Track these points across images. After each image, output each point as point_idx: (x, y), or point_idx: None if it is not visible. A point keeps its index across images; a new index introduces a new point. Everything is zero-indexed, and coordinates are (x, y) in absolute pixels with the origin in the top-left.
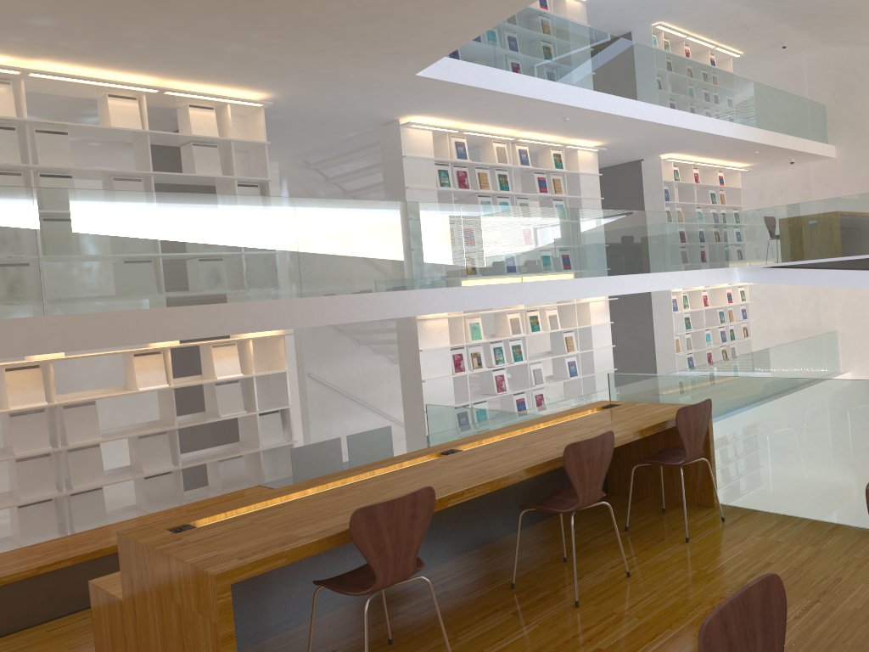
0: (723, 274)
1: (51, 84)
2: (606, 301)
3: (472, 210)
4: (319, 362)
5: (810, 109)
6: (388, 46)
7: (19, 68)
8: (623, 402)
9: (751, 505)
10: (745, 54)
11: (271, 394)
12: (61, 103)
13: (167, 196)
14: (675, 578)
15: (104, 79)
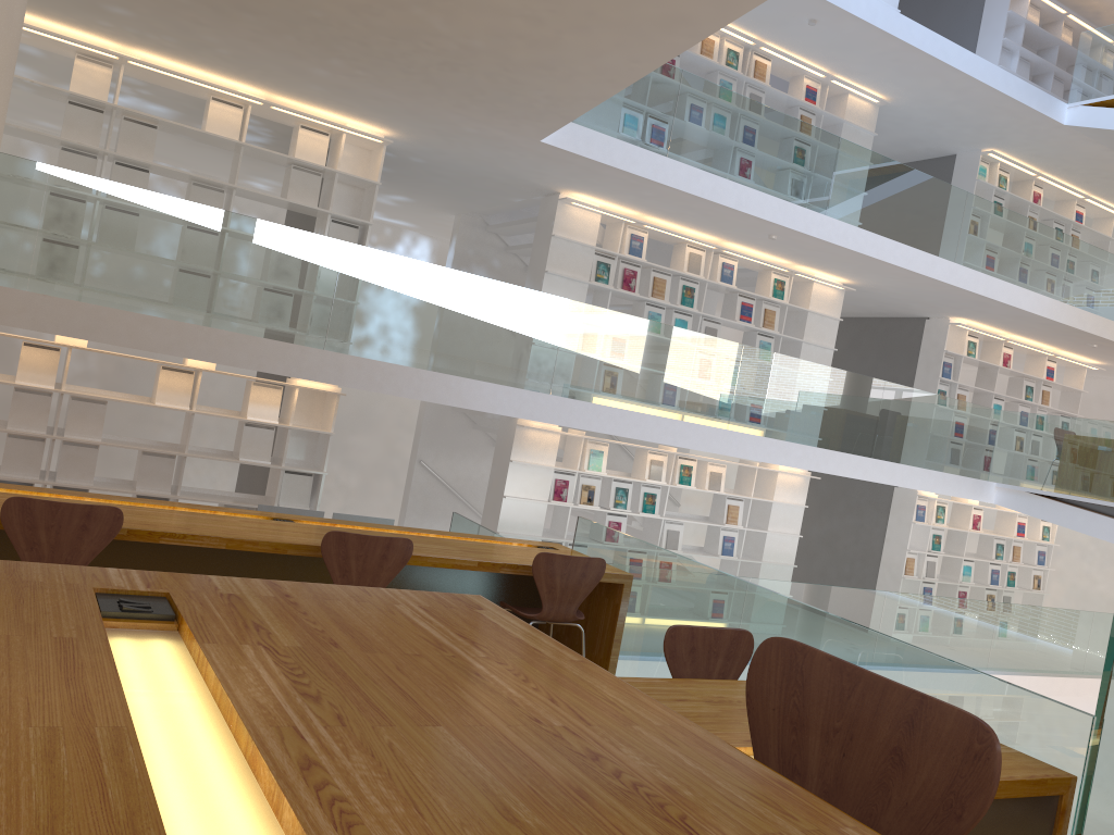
0: (968, 486)
1: (154, 75)
2: (805, 478)
3: (583, 310)
4: (437, 452)
5: None
6: (488, 101)
7: (115, 53)
8: (567, 550)
9: None
10: None
11: (316, 456)
12: (186, 99)
13: (194, 206)
14: None
15: (203, 80)
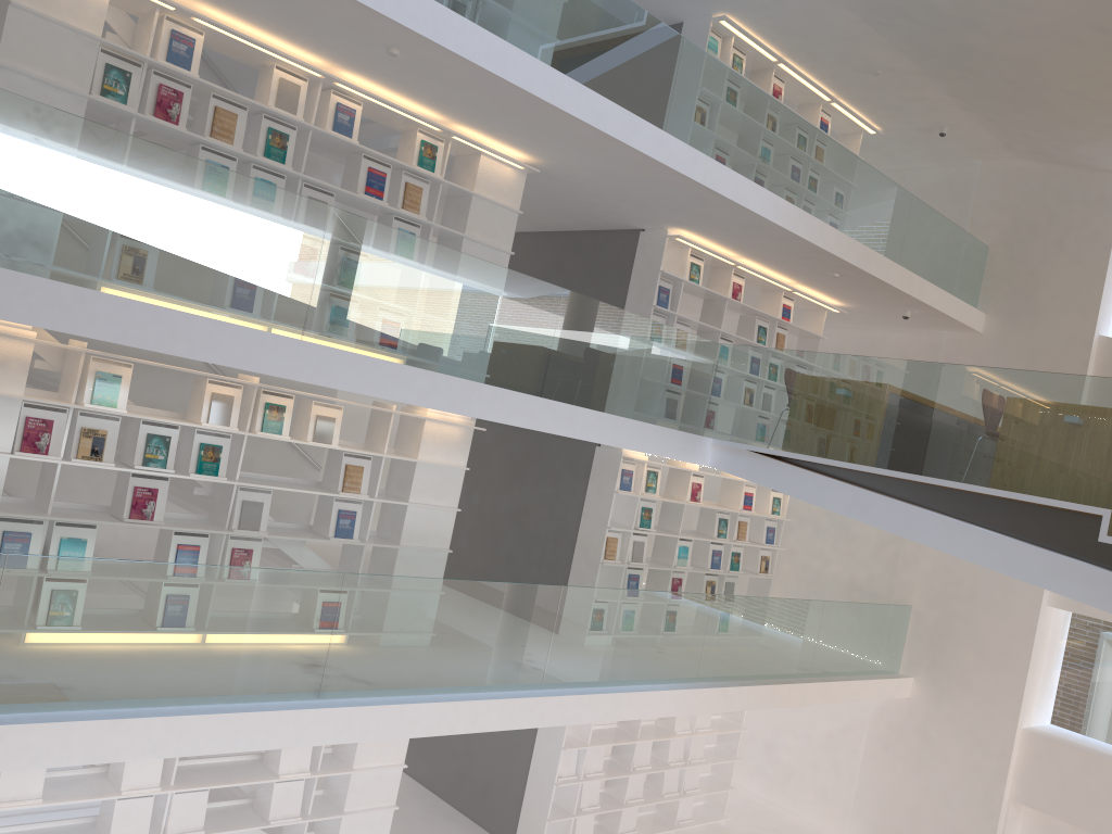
0: (676, 441)
1: None
2: (467, 430)
3: None
4: None
5: (956, 242)
6: None
7: None
8: None
9: None
10: (886, 134)
11: None
12: None
13: None
14: None
15: None
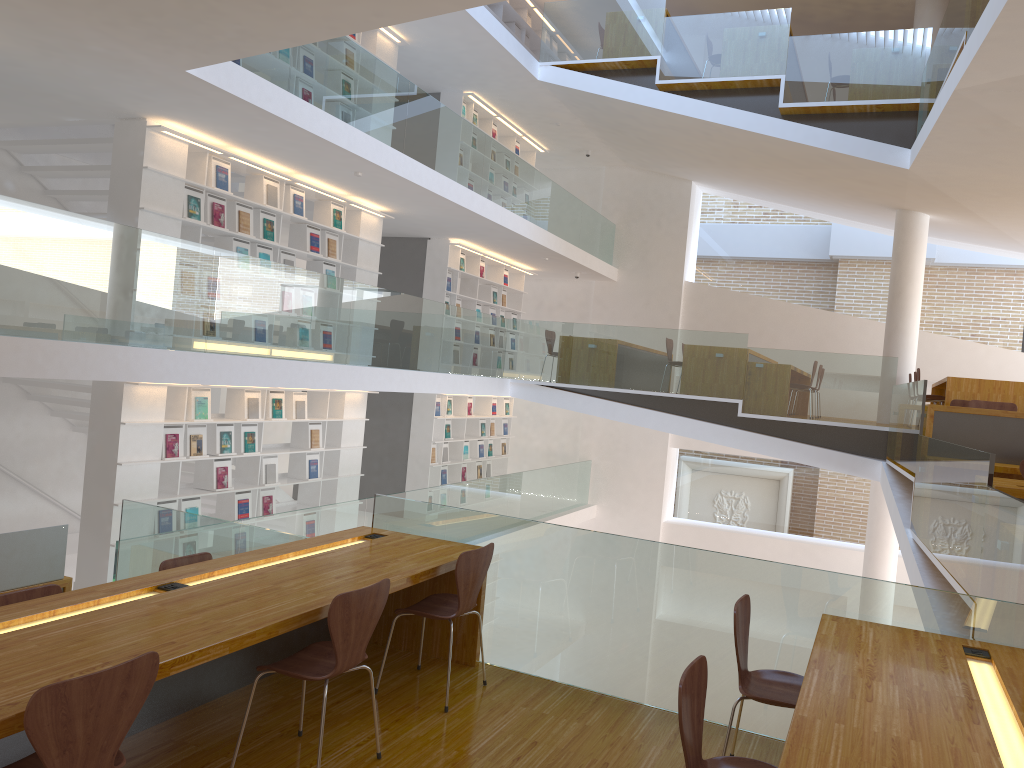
0: (496, 385)
1: None
2: (365, 394)
3: (229, 258)
4: None
5: (602, 226)
6: (158, 25)
7: None
8: (389, 532)
9: (515, 666)
10: (550, 151)
11: None
12: None
13: None
14: (433, 761)
15: None
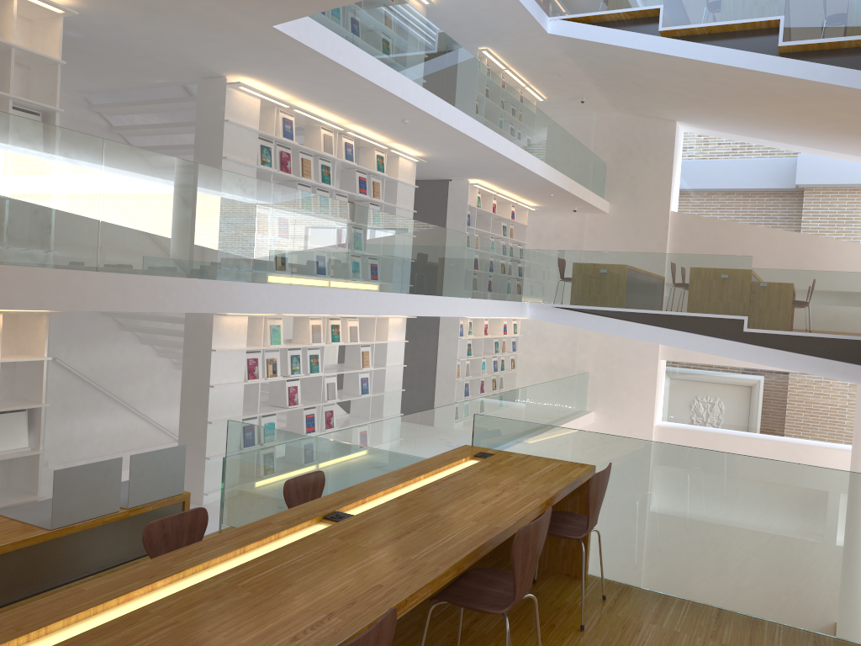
0: (518, 308)
1: None
2: (404, 318)
3: (308, 199)
4: (69, 346)
5: (596, 165)
6: None
7: None
8: (494, 451)
9: (624, 579)
10: (547, 100)
11: (17, 386)
12: None
13: None
14: None
15: None
